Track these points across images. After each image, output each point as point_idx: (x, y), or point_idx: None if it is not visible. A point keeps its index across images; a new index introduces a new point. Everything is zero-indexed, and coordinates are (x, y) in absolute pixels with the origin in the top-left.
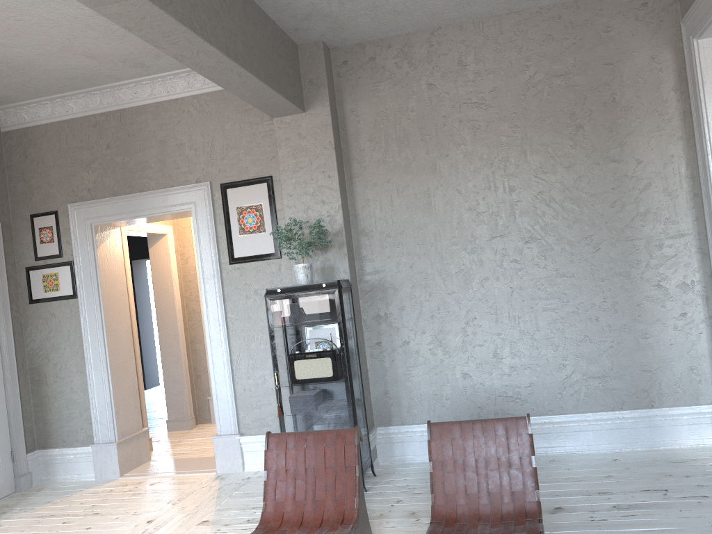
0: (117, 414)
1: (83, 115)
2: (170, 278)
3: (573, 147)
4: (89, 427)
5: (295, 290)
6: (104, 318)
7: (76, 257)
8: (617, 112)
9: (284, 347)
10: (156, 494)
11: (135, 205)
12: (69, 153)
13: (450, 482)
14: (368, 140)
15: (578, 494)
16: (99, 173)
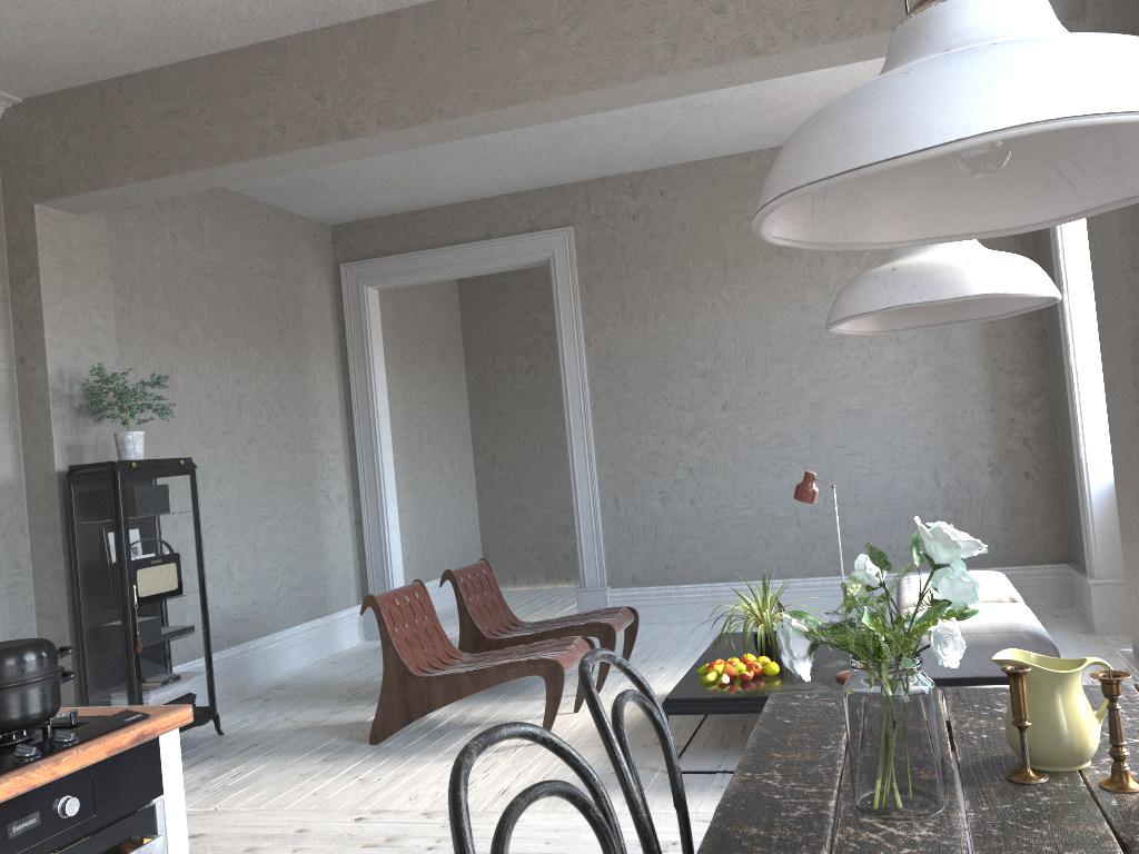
0: None
1: None
2: None
3: (279, 350)
4: None
5: (152, 466)
6: None
7: None
8: (303, 327)
9: (140, 547)
10: None
11: None
12: None
13: (479, 613)
14: (113, 279)
15: None
16: None
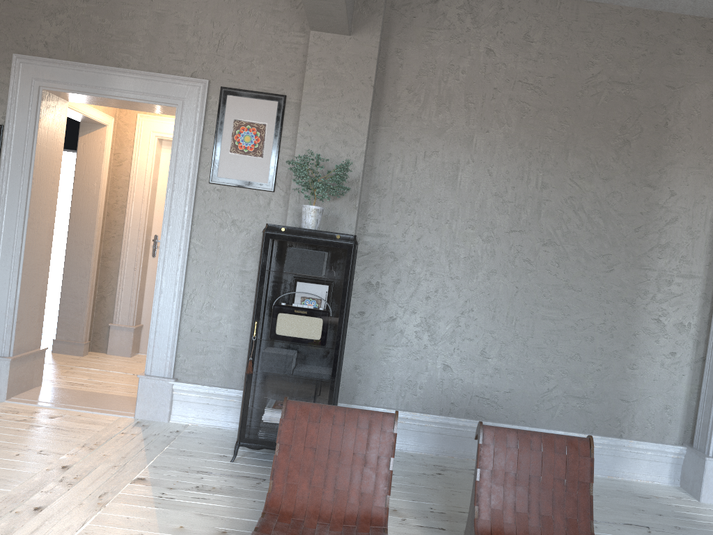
0: (18, 324)
1: None
2: (98, 178)
3: (616, 160)
4: None
5: (303, 234)
6: (29, 205)
7: (8, 122)
8: (665, 138)
9: (273, 295)
10: (63, 432)
11: (105, 80)
12: None
13: (497, 495)
14: (407, 89)
15: None
16: (65, 28)
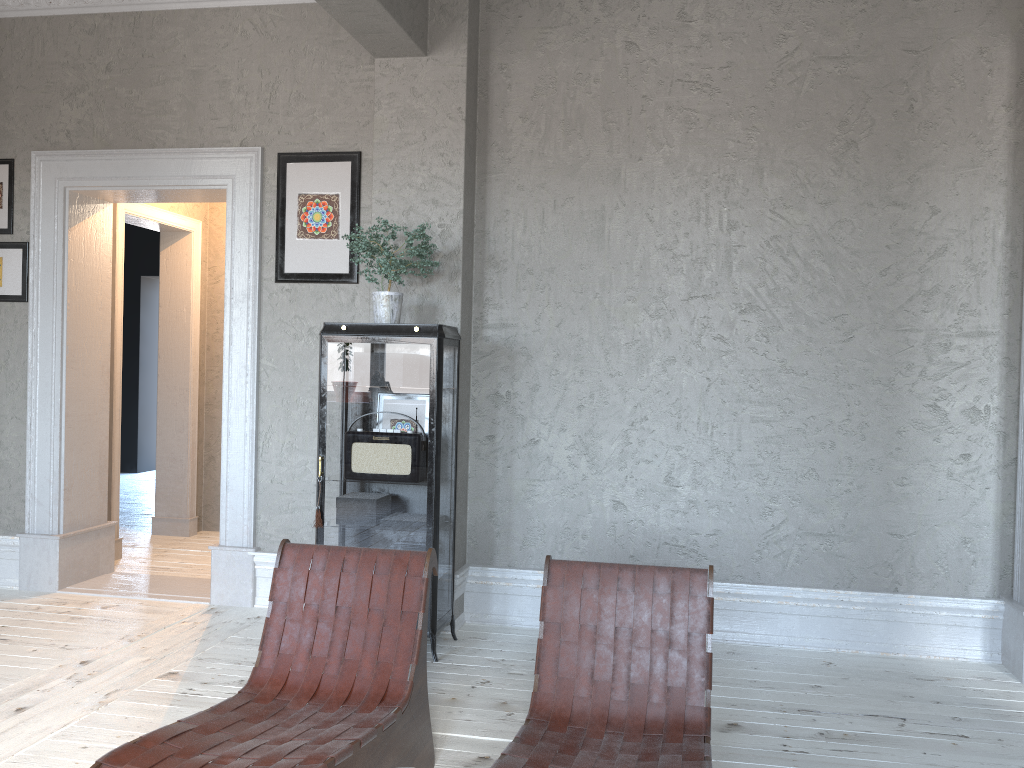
0: (67, 492)
1: (74, 13)
2: (188, 301)
3: (838, 173)
4: (20, 507)
5: (370, 331)
6: (67, 339)
7: (33, 237)
8: (912, 129)
9: (339, 418)
10: (108, 623)
11: (138, 168)
12: (44, 70)
13: (568, 658)
14: (521, 118)
15: (766, 708)
16: (88, 109)
